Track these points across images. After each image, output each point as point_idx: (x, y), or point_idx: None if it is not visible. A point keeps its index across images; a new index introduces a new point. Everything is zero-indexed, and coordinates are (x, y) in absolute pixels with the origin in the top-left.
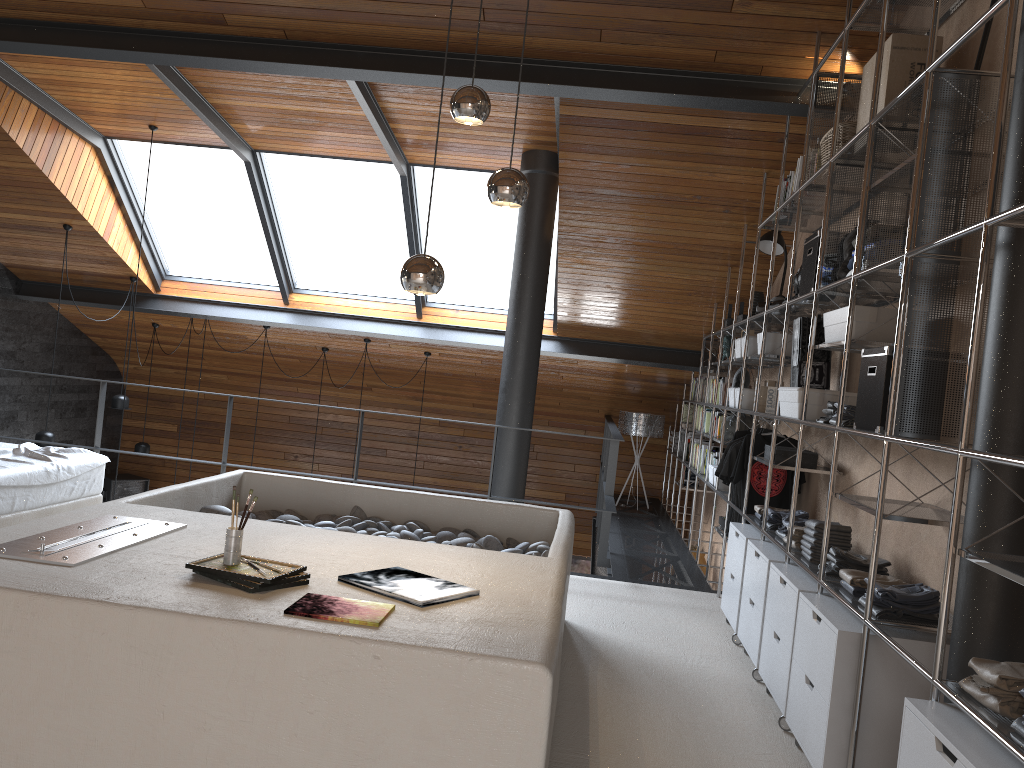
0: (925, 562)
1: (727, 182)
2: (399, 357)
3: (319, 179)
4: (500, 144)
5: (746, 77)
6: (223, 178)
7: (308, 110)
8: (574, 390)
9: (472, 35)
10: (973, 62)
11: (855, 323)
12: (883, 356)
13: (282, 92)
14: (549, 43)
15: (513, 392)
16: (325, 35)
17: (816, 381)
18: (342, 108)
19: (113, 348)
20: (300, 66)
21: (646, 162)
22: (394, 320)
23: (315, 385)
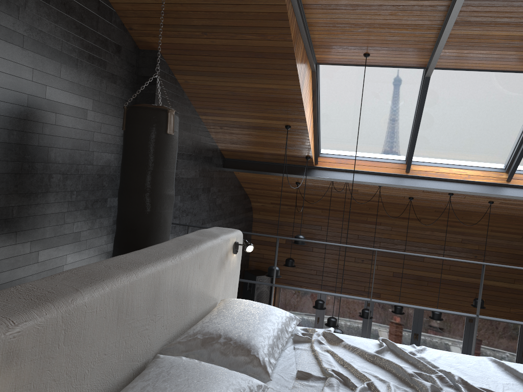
0: None
1: None
2: (464, 203)
3: (467, 87)
4: None
5: None
6: (390, 88)
7: None
8: None
9: None
10: None
11: None
12: None
13: None
14: None
15: None
16: None
17: None
18: None
19: (255, 194)
20: None
21: None
22: (489, 183)
23: (380, 217)
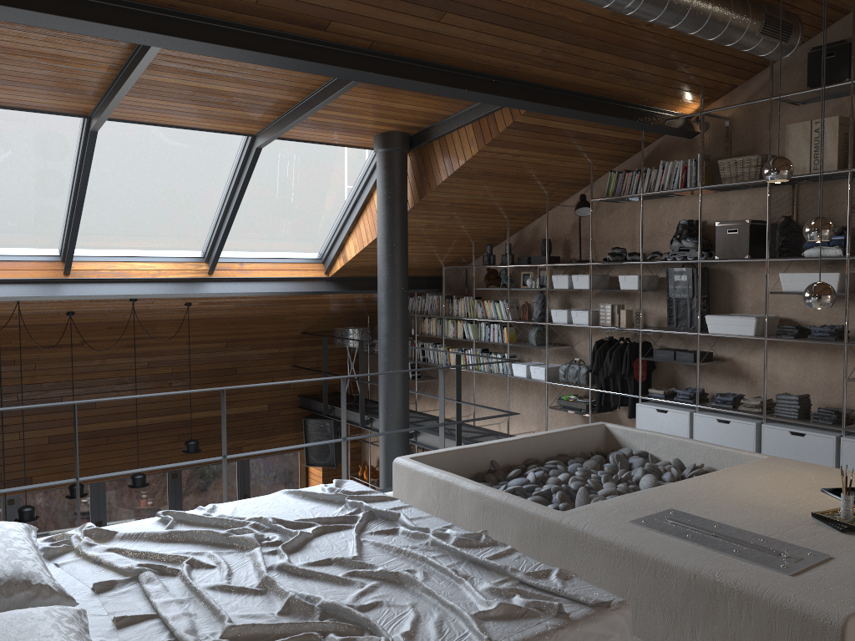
0: None
1: (565, 167)
2: (152, 311)
3: (149, 147)
4: (374, 126)
5: (644, 107)
6: (28, 144)
7: (235, 91)
8: (295, 317)
9: (517, 64)
10: None
11: (840, 283)
12: None
13: (235, 76)
14: (560, 75)
15: (400, 335)
16: (405, 50)
17: (704, 307)
18: (275, 93)
19: None
20: (388, 77)
21: (532, 154)
22: (187, 279)
23: (14, 350)
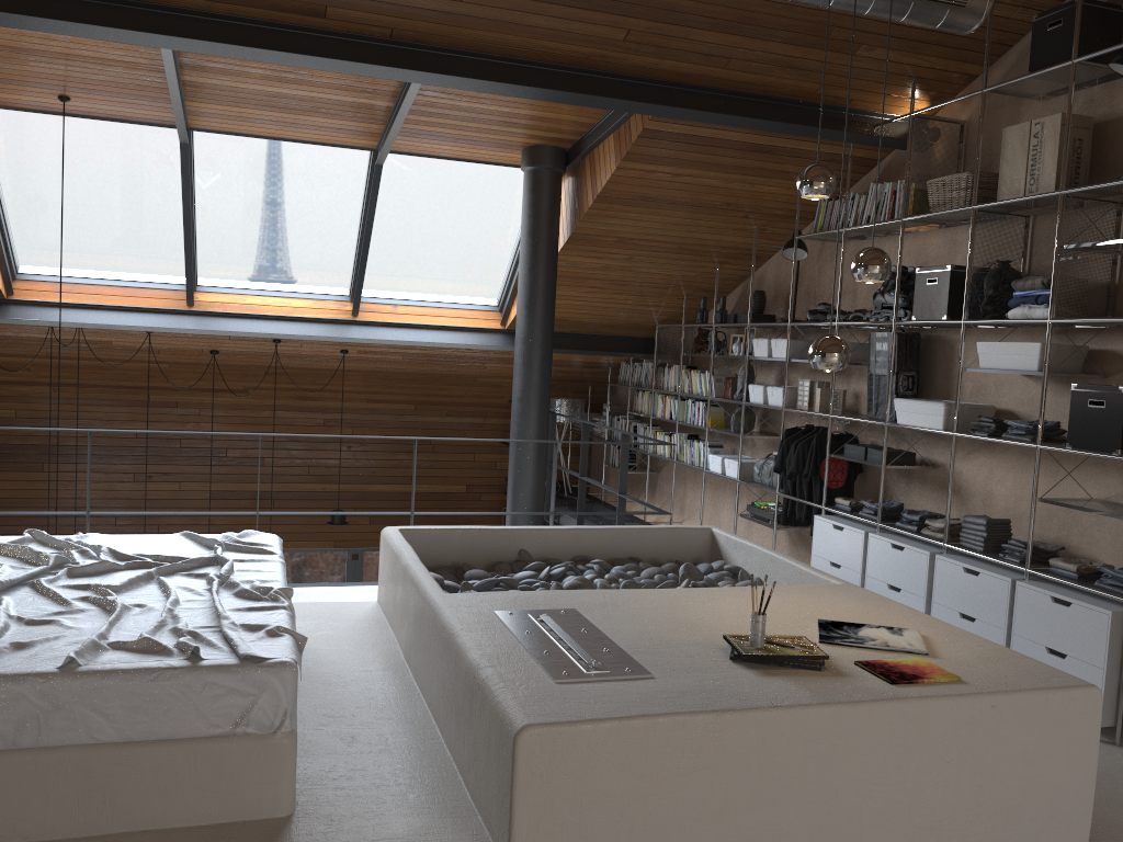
0: (1093, 543)
1: (762, 192)
2: (306, 356)
3: (260, 162)
4: (510, 138)
5: (834, 107)
6: (130, 158)
7: (310, 95)
8: (490, 379)
9: (602, 52)
10: (1116, 141)
11: (1042, 357)
12: (1117, 394)
13: (296, 77)
14: (675, 66)
15: (534, 401)
16: (439, 38)
17: (909, 389)
18: (357, 96)
19: None
20: (412, 72)
21: (699, 173)
22: (326, 319)
23: (175, 391)
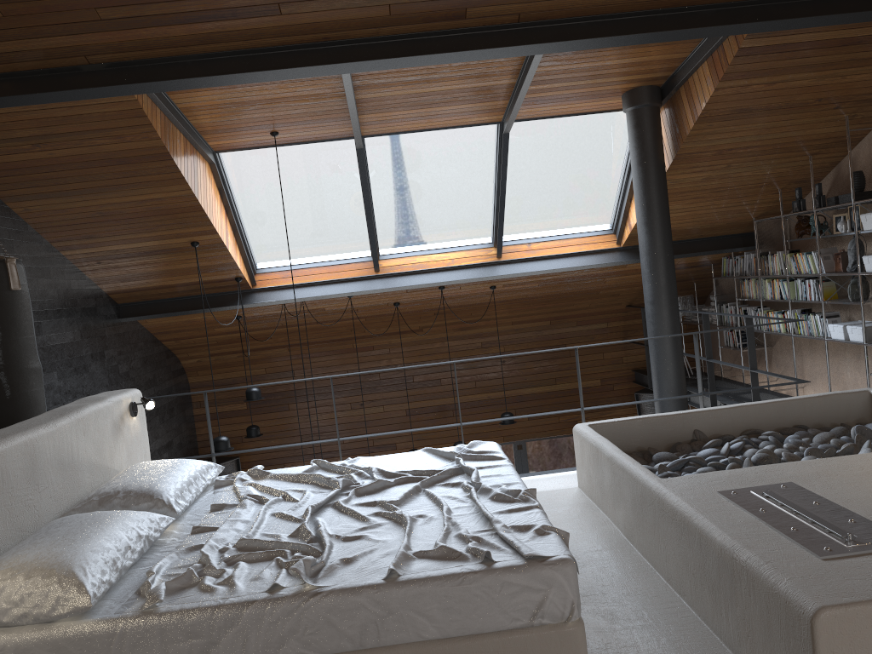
0: None
1: (852, 82)
2: (463, 296)
3: (414, 152)
4: (611, 87)
5: None
6: (322, 168)
7: (450, 88)
8: (610, 290)
9: None
10: None
11: None
12: None
13: (439, 76)
14: None
15: (664, 301)
16: (557, 12)
17: None
18: (487, 81)
19: (182, 347)
20: (540, 45)
21: (791, 77)
22: (477, 264)
23: (370, 338)
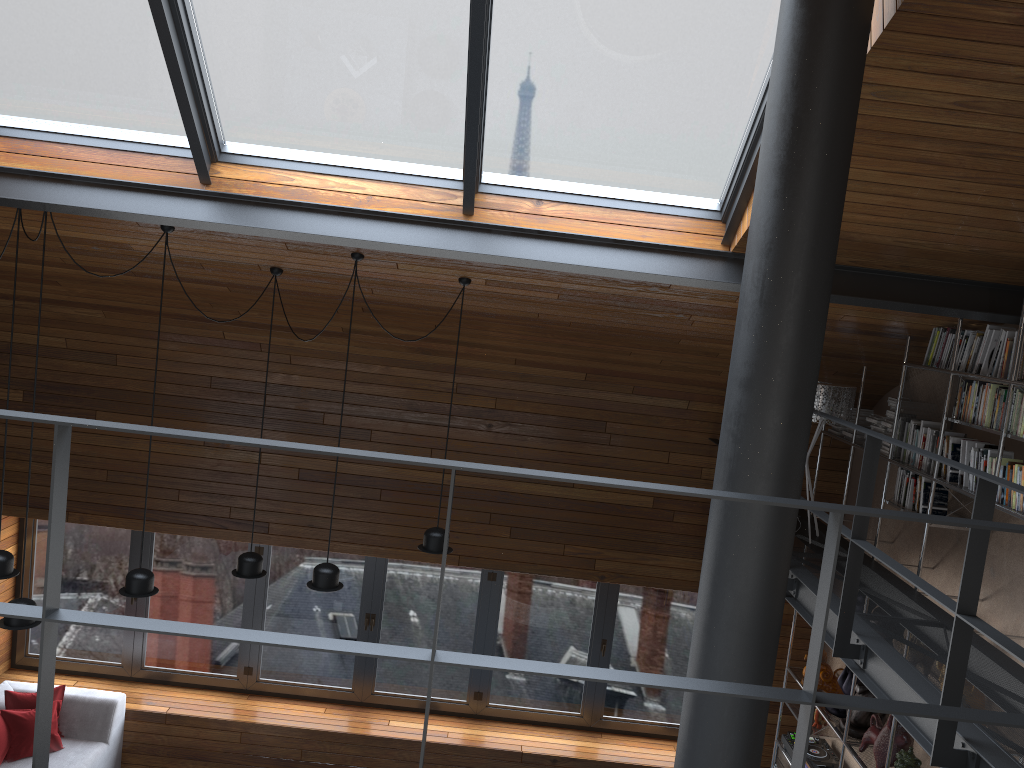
0: None
1: None
2: (410, 286)
3: None
4: None
5: None
6: None
7: None
8: (700, 343)
9: None
10: None
11: None
12: None
13: None
14: None
15: (778, 389)
16: None
17: None
18: None
19: None
20: None
21: None
22: (419, 218)
23: (254, 328)
